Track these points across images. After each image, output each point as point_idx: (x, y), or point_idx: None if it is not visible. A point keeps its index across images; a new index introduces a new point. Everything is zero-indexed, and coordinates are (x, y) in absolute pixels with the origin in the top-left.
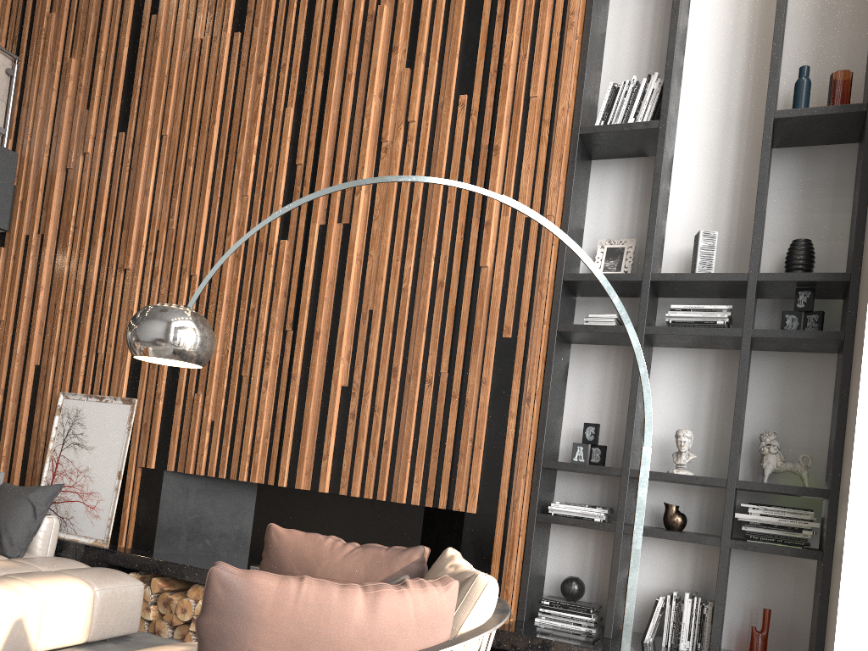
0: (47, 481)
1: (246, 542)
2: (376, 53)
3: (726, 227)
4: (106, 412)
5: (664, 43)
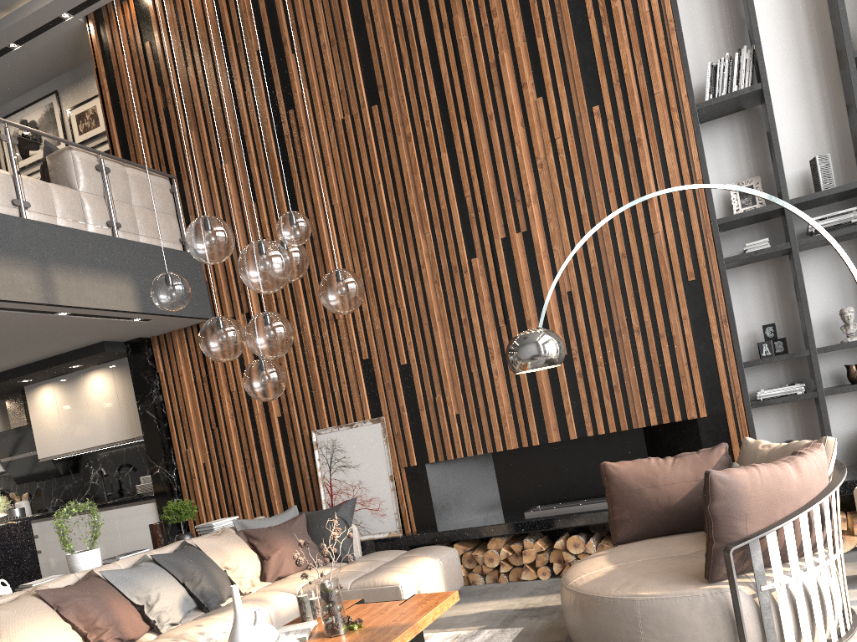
0: (326, 502)
1: (497, 500)
2: (509, 92)
3: (828, 146)
4: (360, 434)
5: (732, 17)
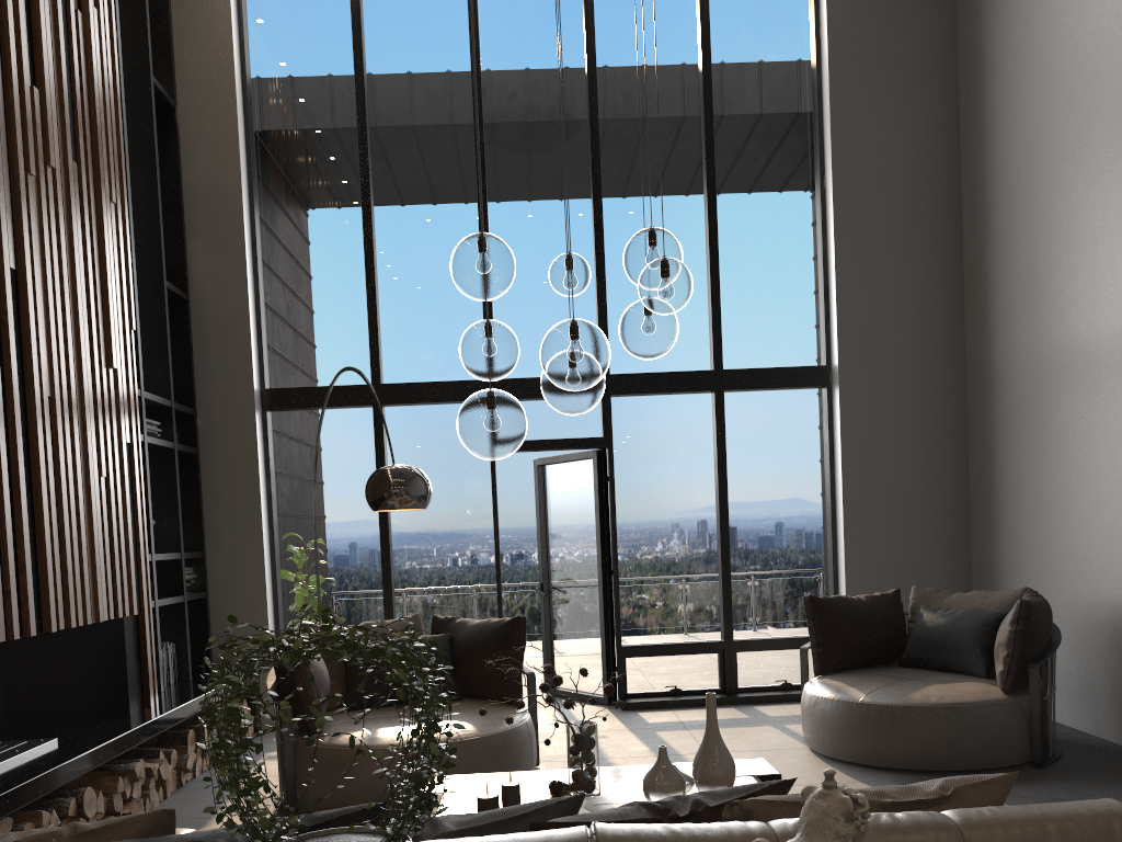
0: None
1: None
2: (14, 42)
3: None
4: None
5: None
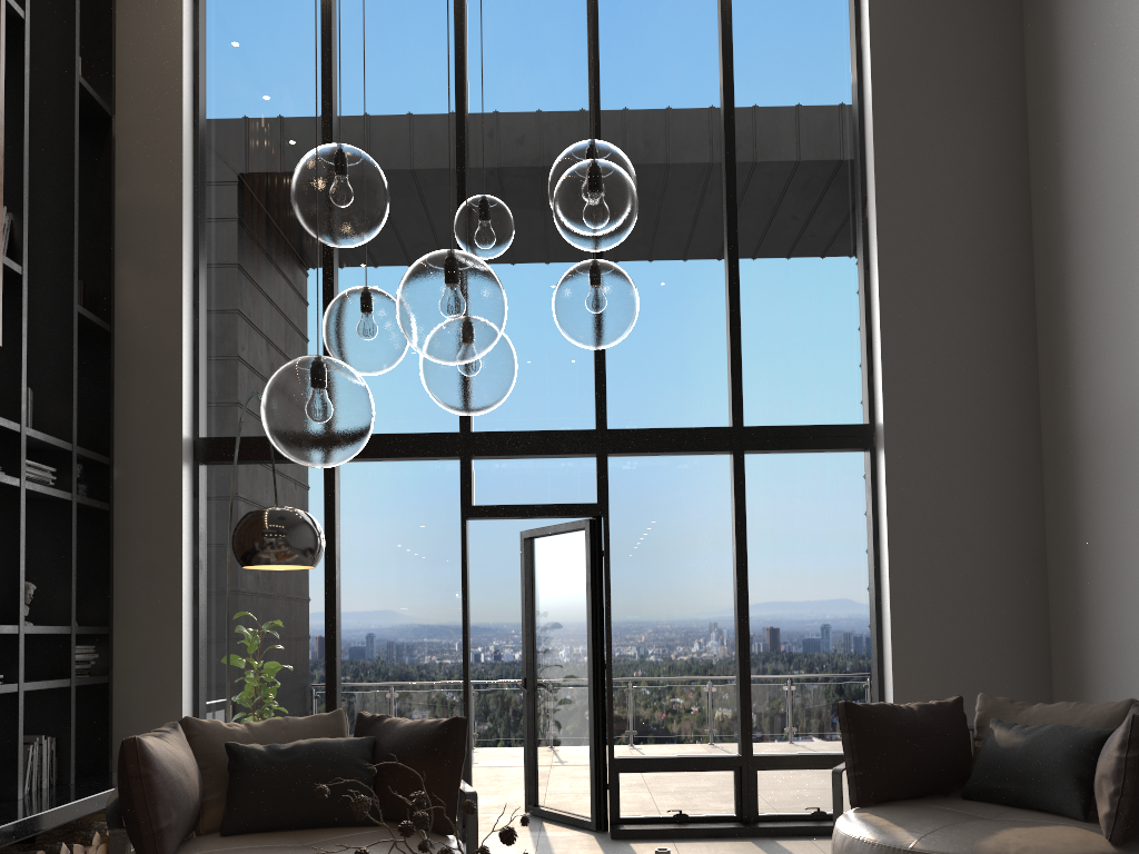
0: None
1: None
2: None
3: None
4: None
5: None
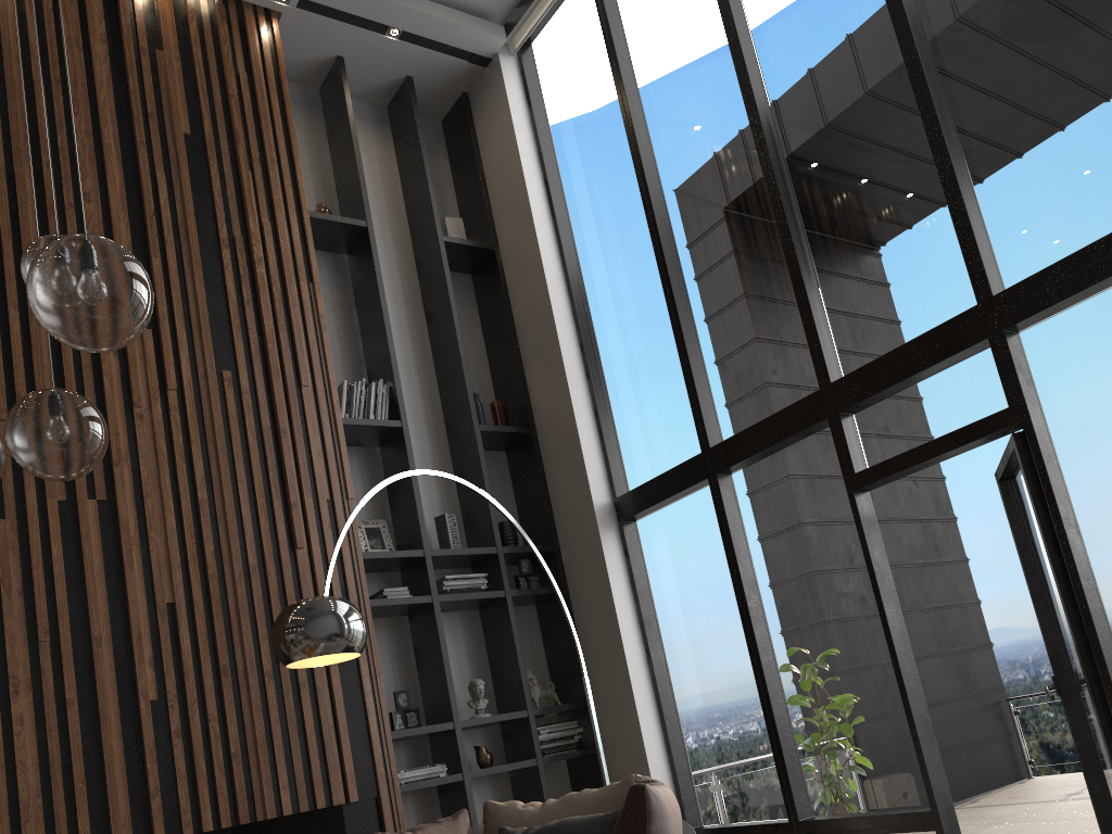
0: None
1: None
2: None
3: (441, 510)
4: None
5: (352, 349)
